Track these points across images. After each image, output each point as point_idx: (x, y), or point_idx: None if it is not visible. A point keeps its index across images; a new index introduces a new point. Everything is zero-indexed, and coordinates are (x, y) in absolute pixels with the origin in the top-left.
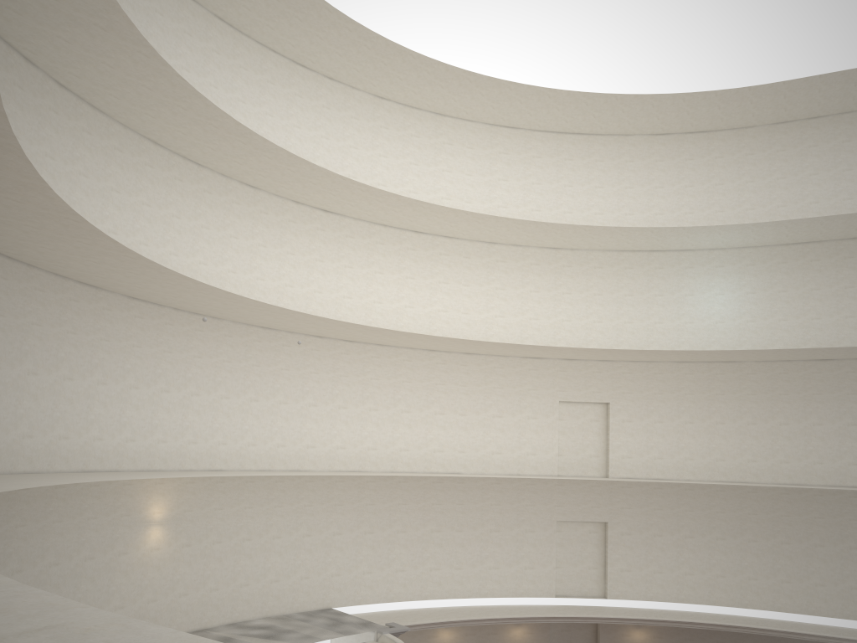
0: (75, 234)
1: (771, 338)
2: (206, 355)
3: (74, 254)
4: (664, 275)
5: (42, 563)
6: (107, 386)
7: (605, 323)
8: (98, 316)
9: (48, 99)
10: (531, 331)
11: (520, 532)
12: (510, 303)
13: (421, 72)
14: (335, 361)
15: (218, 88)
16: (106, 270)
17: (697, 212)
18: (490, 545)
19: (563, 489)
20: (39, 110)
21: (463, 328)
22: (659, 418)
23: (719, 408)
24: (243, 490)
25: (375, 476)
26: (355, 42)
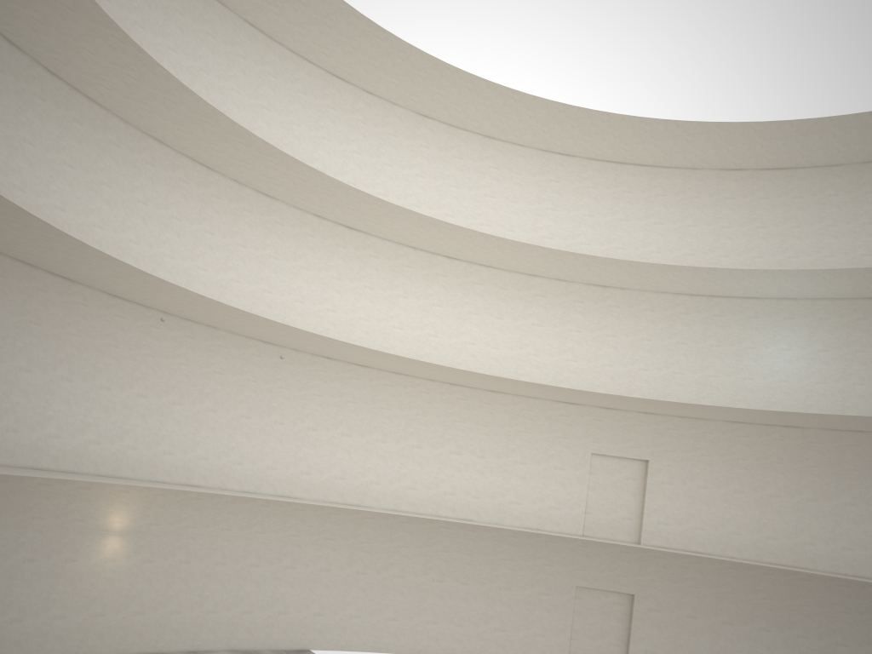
0: (3, 212)
1: (842, 404)
2: (195, 364)
3: (20, 238)
4: (724, 324)
5: None
6: (72, 383)
7: (652, 372)
8: (70, 309)
9: (34, 85)
10: (567, 373)
11: (533, 594)
12: (547, 341)
13: (461, 88)
14: (343, 385)
15: (241, 93)
16: (65, 259)
17: (768, 256)
18: (497, 604)
19: (587, 551)
20: (21, 95)
21: (491, 364)
22: (705, 483)
23: (775, 479)
24: (222, 510)
25: (375, 513)
26: (388, 53)
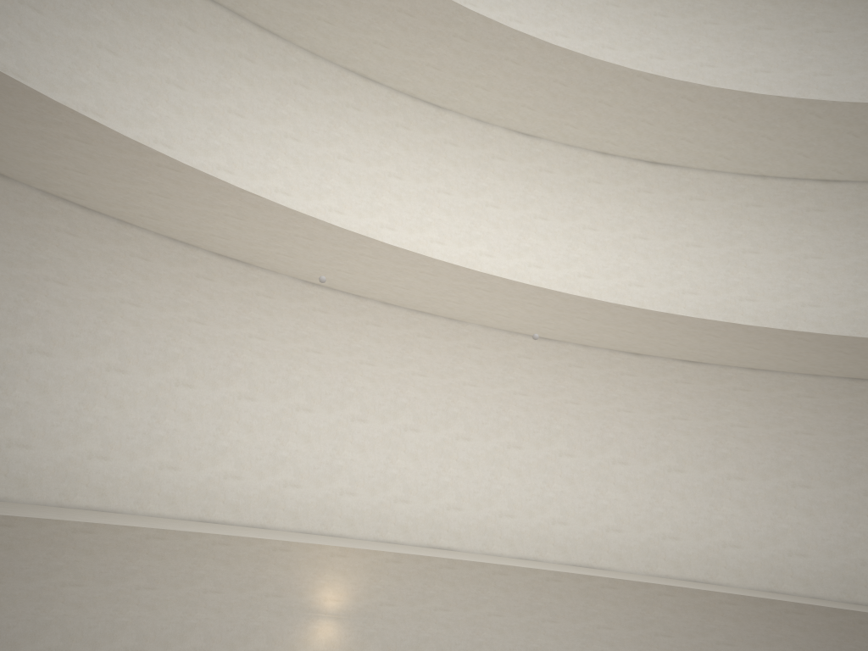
0: (35, 115)
1: None
2: (434, 373)
3: (116, 180)
4: None
5: (110, 647)
6: (255, 403)
7: None
8: (247, 303)
9: (179, 11)
10: None
11: None
12: None
13: None
14: (663, 393)
15: (478, 5)
16: (197, 214)
17: None
18: None
19: None
20: (160, 24)
21: None
22: None
23: None
24: (488, 585)
25: (736, 595)
26: None
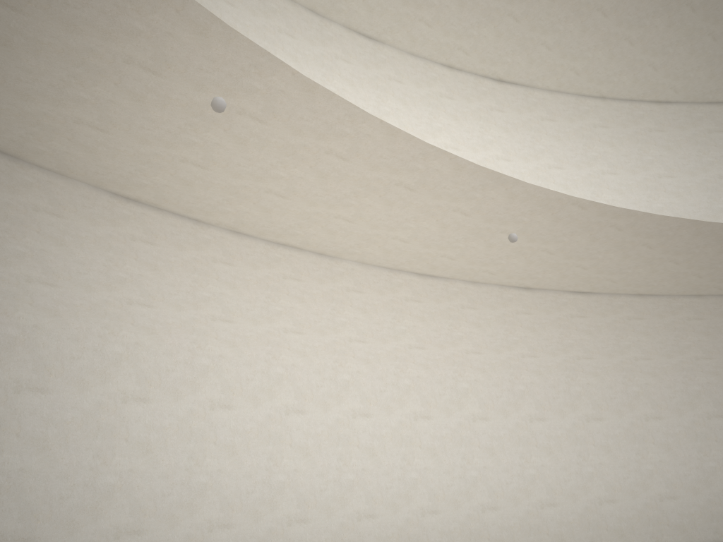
0: None
1: None
2: (311, 328)
3: None
4: None
5: None
6: (49, 396)
7: None
8: (17, 223)
9: None
10: None
11: None
12: None
13: None
14: (562, 331)
15: None
16: None
17: None
18: None
19: None
20: None
21: None
22: None
23: None
24: None
25: None
26: None
